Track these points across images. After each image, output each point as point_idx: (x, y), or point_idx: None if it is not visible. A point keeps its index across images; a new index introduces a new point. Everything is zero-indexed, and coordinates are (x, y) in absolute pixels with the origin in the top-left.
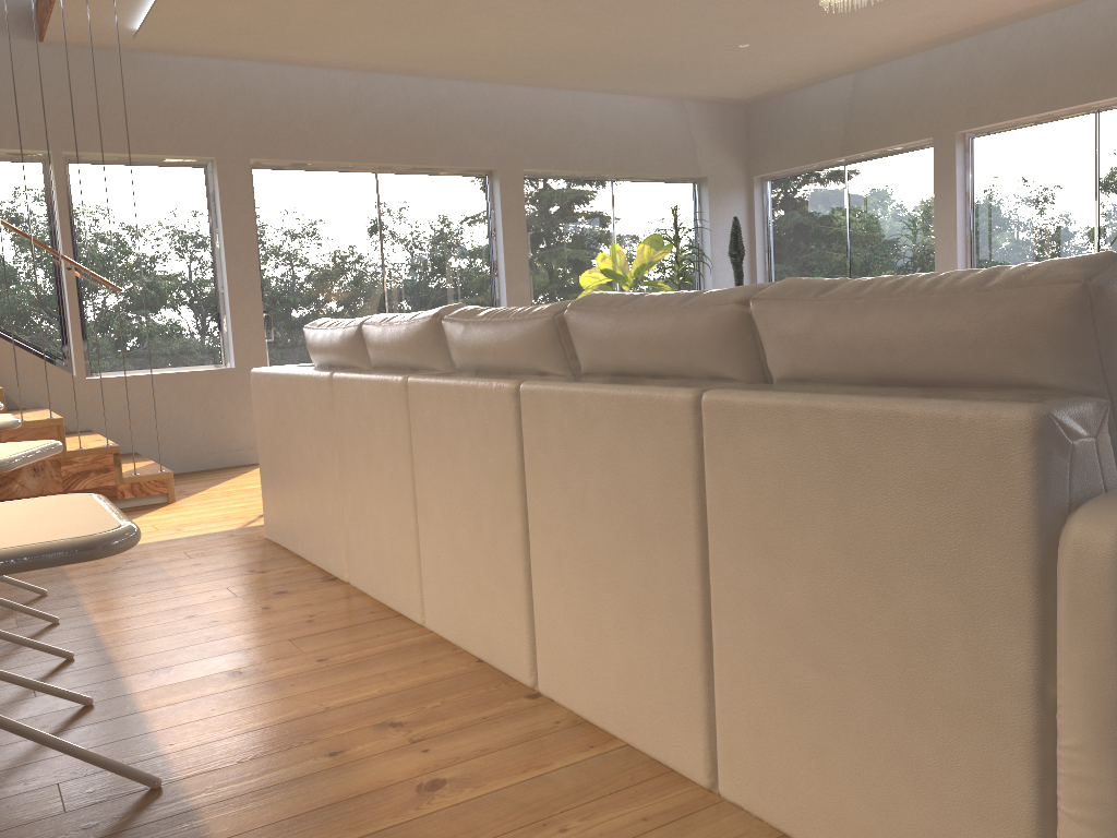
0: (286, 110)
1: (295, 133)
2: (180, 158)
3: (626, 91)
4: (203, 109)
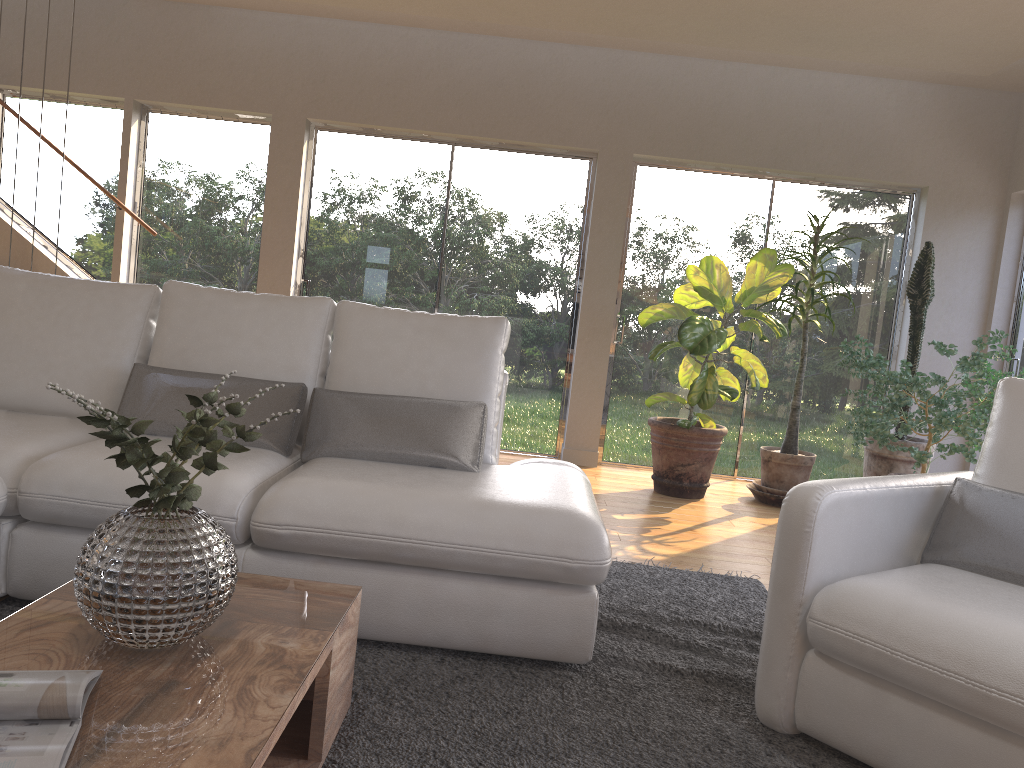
0: (353, 70)
1: (358, 94)
2: (246, 114)
3: (801, 62)
4: (268, 65)
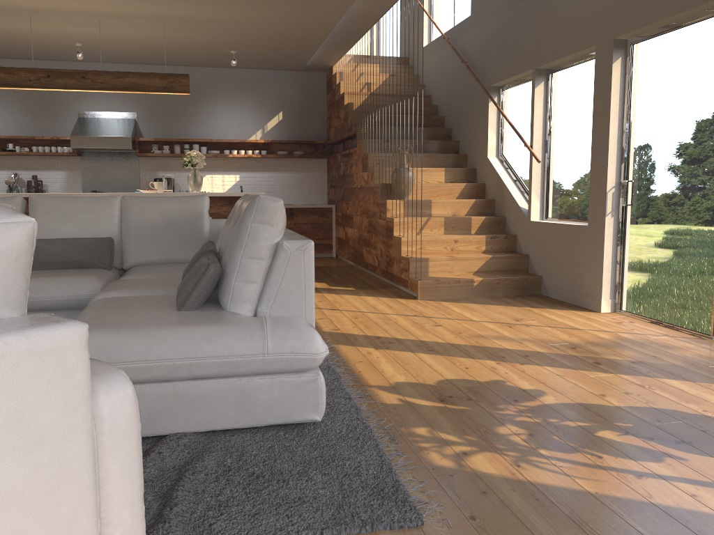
0: None
1: None
2: (591, 51)
3: None
4: (592, 6)
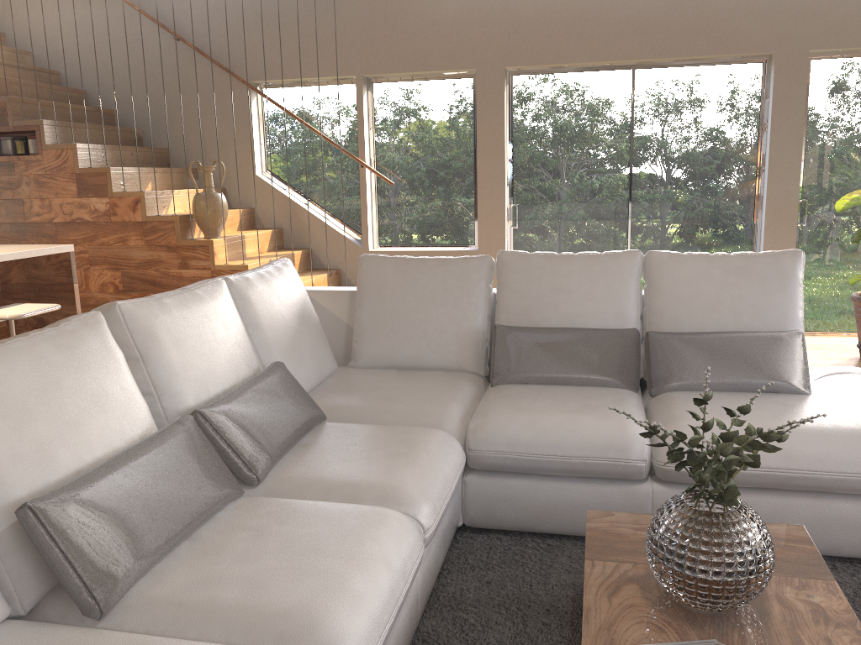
0: (541, 18)
1: (547, 39)
2: (452, 72)
3: None
4: (468, 27)
